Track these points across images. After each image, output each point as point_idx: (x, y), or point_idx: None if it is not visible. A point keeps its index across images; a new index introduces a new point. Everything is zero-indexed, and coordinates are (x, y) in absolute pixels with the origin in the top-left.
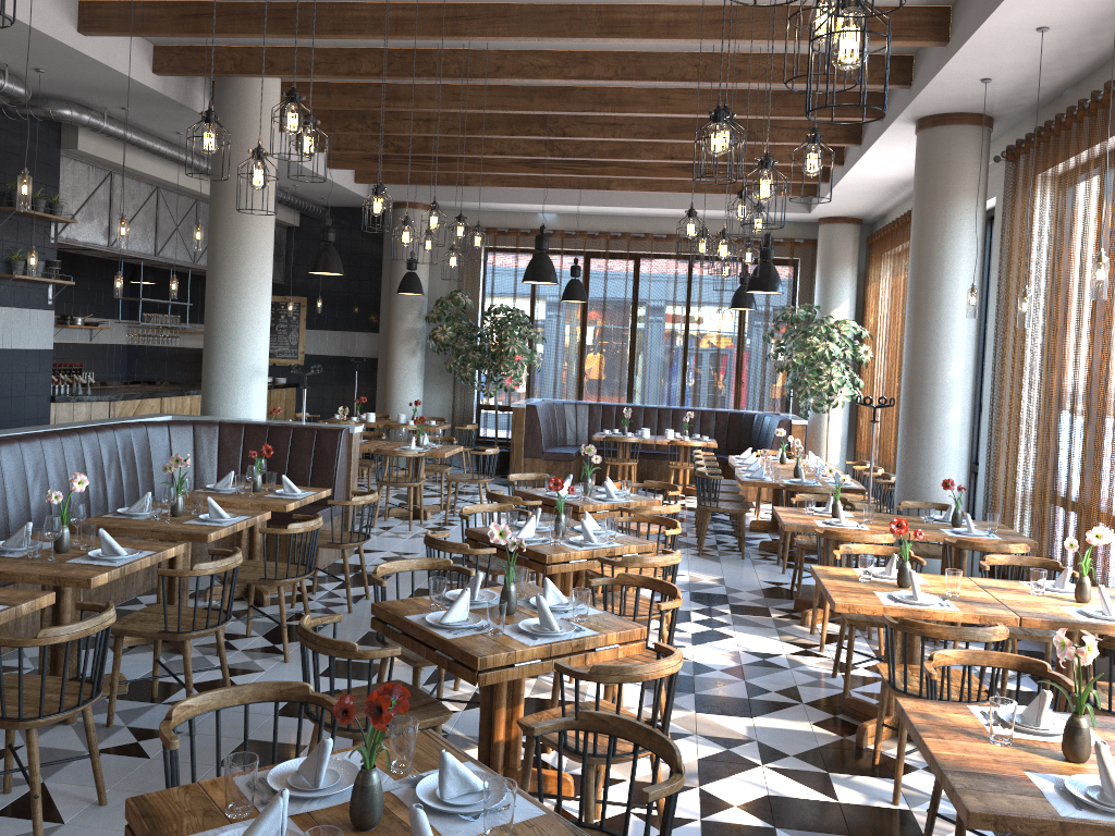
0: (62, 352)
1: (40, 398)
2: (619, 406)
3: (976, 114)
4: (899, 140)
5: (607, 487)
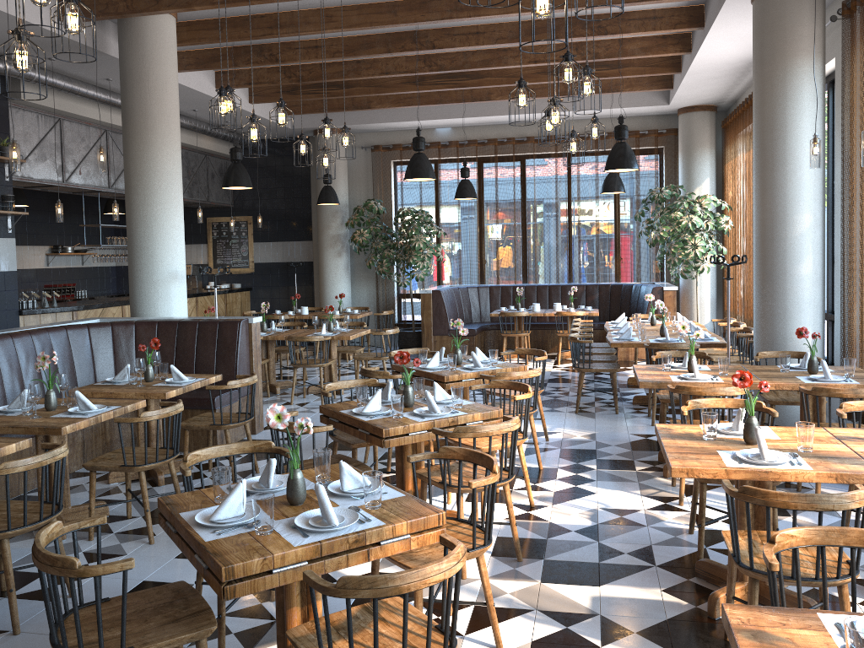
0: (58, 275)
1: (8, 313)
2: (514, 286)
3: None
4: (738, 15)
5: (473, 356)
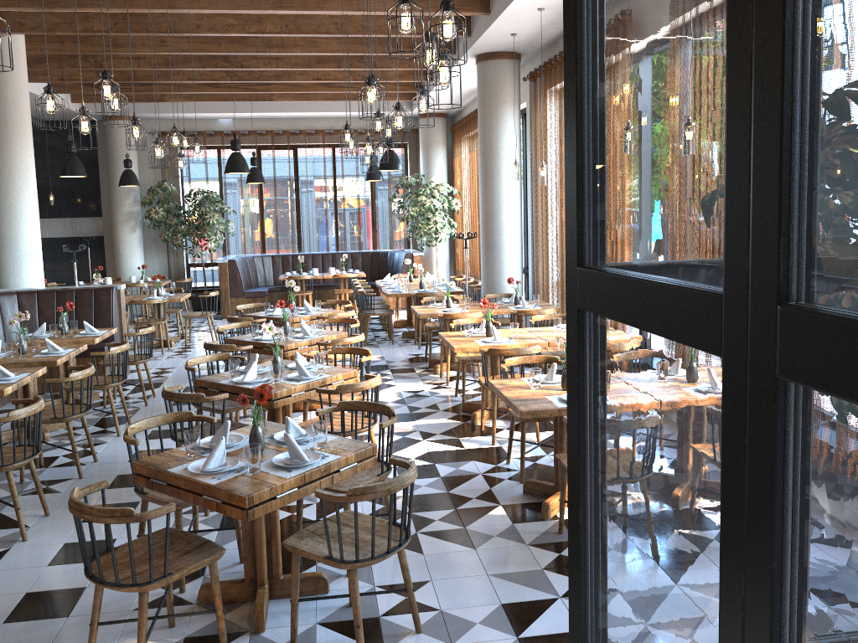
0: None
1: None
2: (293, 255)
3: (510, 52)
4: (467, 67)
5: (306, 305)
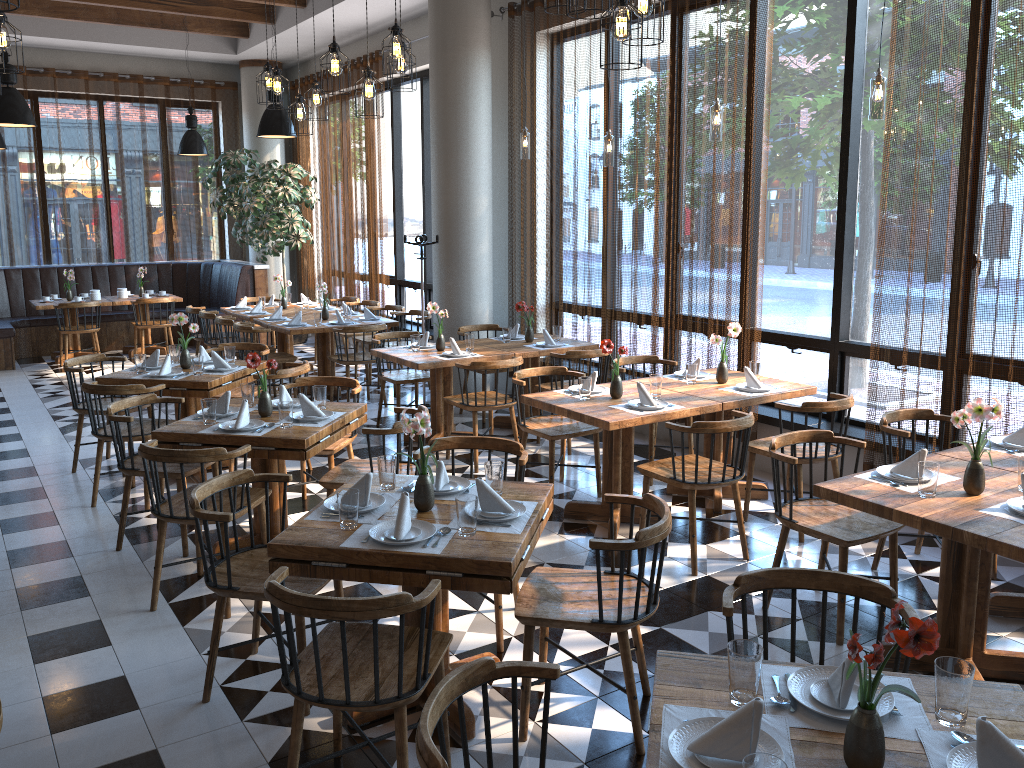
0: None
1: None
2: (43, 269)
3: None
4: None
5: (216, 356)
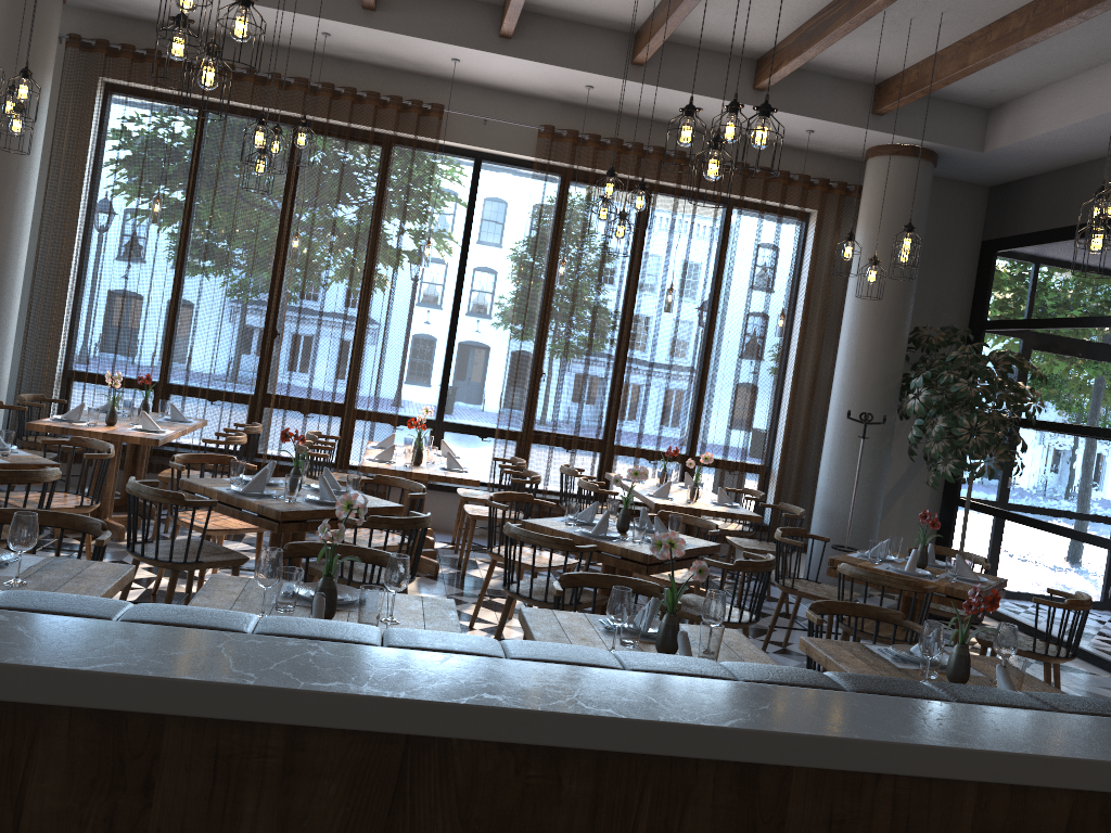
0: None
1: None
2: None
3: None
4: None
5: None
